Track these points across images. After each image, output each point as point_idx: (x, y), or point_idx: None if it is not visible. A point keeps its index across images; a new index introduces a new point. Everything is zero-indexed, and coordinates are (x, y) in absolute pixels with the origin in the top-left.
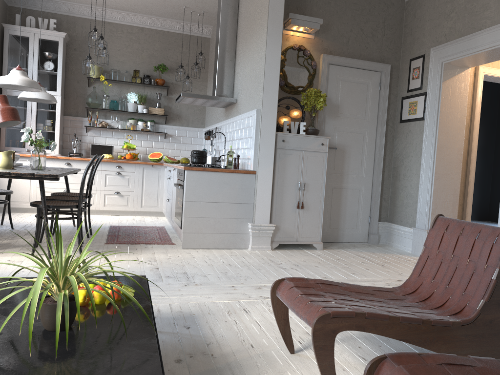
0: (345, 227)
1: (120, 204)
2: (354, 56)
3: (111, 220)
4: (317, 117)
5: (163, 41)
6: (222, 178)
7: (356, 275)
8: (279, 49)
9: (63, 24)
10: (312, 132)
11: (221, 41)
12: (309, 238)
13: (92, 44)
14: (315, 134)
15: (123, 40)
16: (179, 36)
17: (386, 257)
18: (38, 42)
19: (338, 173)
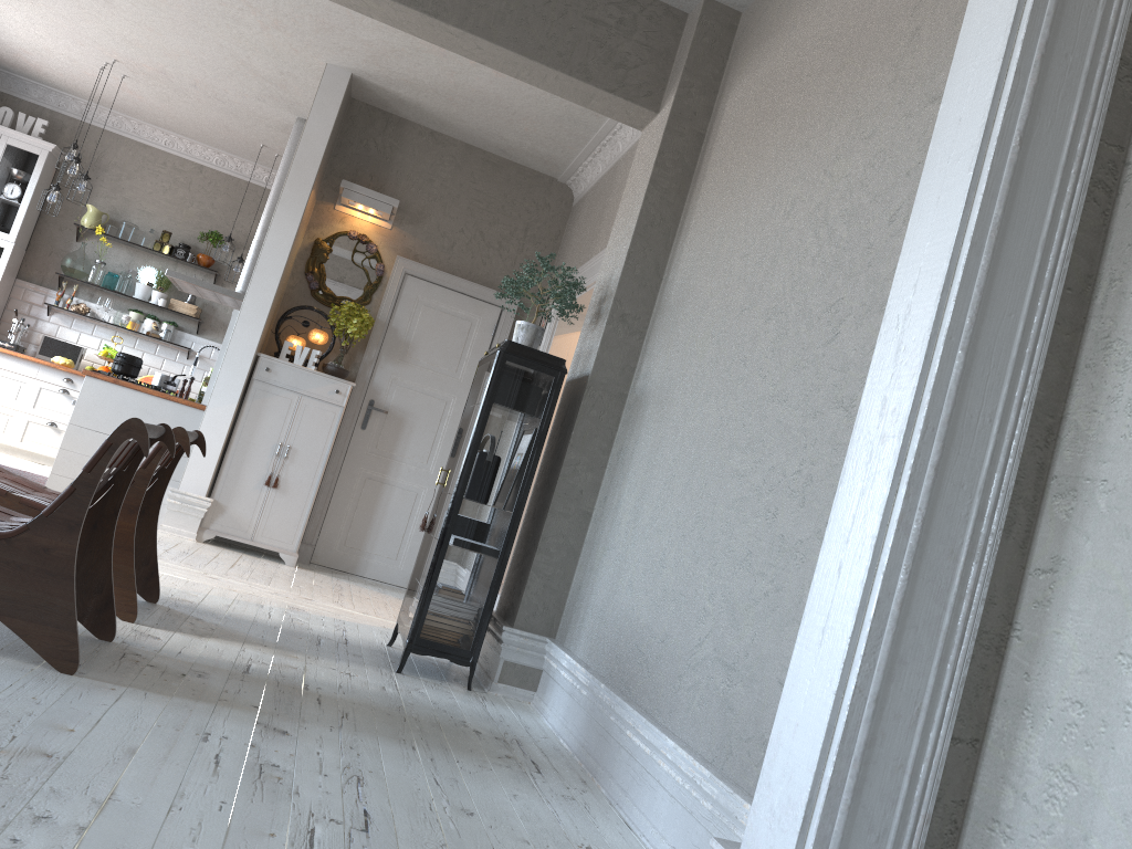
0: (375, 551)
1: (51, 445)
2: (459, 272)
3: (12, 462)
4: (364, 353)
5: (234, 196)
6: (144, 404)
7: (252, 580)
8: (294, 226)
9: (65, 132)
10: (332, 370)
11: (270, 207)
12: (277, 541)
13: (104, 173)
14: (337, 374)
15: (163, 178)
16: (264, 193)
17: (384, 598)
18: (4, 150)
19: (383, 456)
